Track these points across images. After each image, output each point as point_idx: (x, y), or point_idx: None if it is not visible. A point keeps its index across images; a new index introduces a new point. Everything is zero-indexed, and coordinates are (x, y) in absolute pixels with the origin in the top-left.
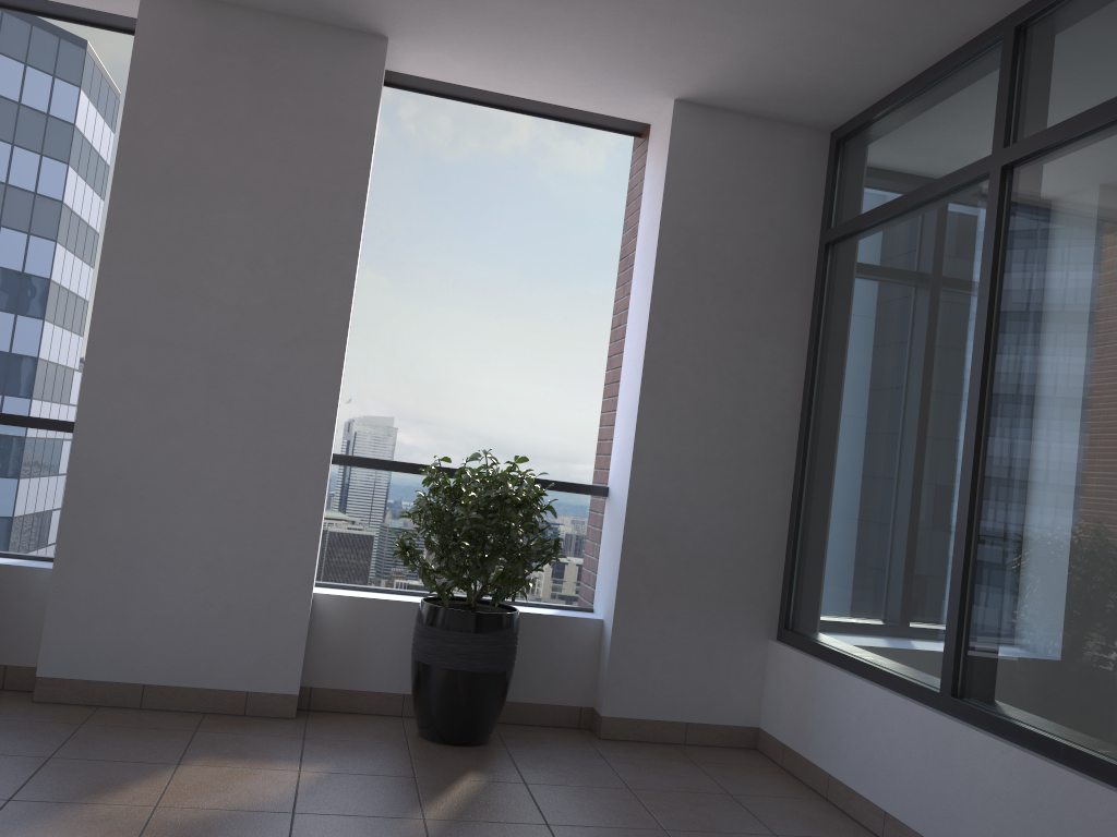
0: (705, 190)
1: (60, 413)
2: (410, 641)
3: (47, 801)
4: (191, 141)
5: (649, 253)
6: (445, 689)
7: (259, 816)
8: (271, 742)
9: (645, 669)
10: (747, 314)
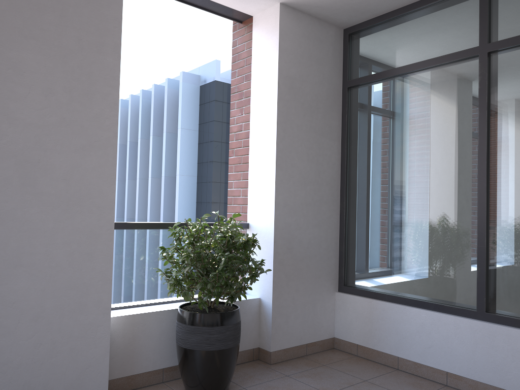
0: (296, 56)
1: None
2: (163, 335)
3: None
4: None
5: (269, 90)
6: (213, 363)
7: None
8: None
9: (287, 321)
10: (317, 124)
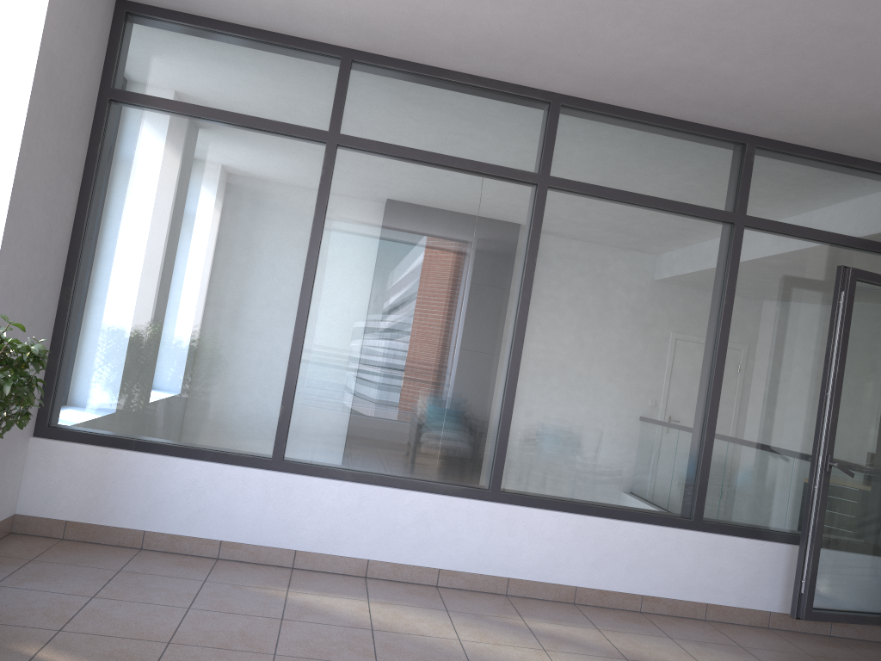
0: (65, 20)
1: None
2: None
3: None
4: None
5: (10, 63)
6: None
7: None
8: None
9: None
10: (64, 148)
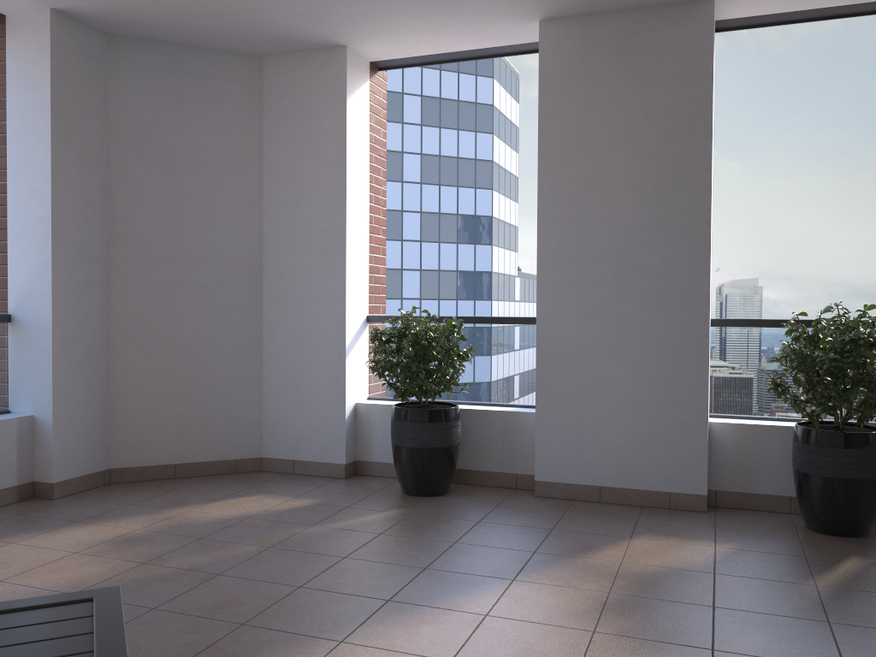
0: None
1: (510, 308)
2: (790, 456)
3: (556, 554)
4: (583, 116)
5: None
6: (823, 492)
7: (690, 573)
8: (691, 527)
9: None
10: None
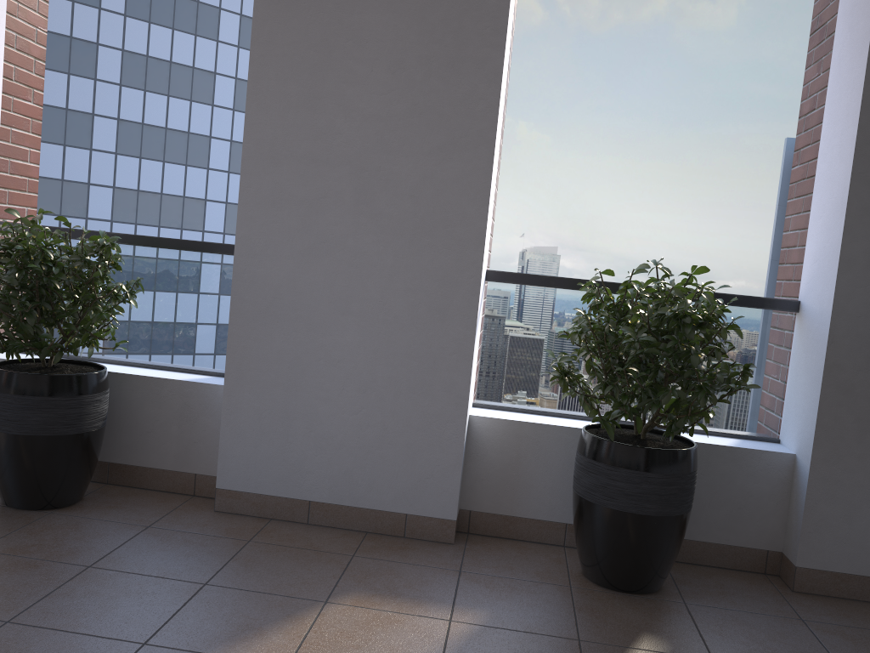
0: None
1: None
2: (571, 469)
3: (180, 649)
4: None
5: (862, 9)
6: (611, 531)
7: None
8: (425, 576)
9: (851, 517)
10: None
